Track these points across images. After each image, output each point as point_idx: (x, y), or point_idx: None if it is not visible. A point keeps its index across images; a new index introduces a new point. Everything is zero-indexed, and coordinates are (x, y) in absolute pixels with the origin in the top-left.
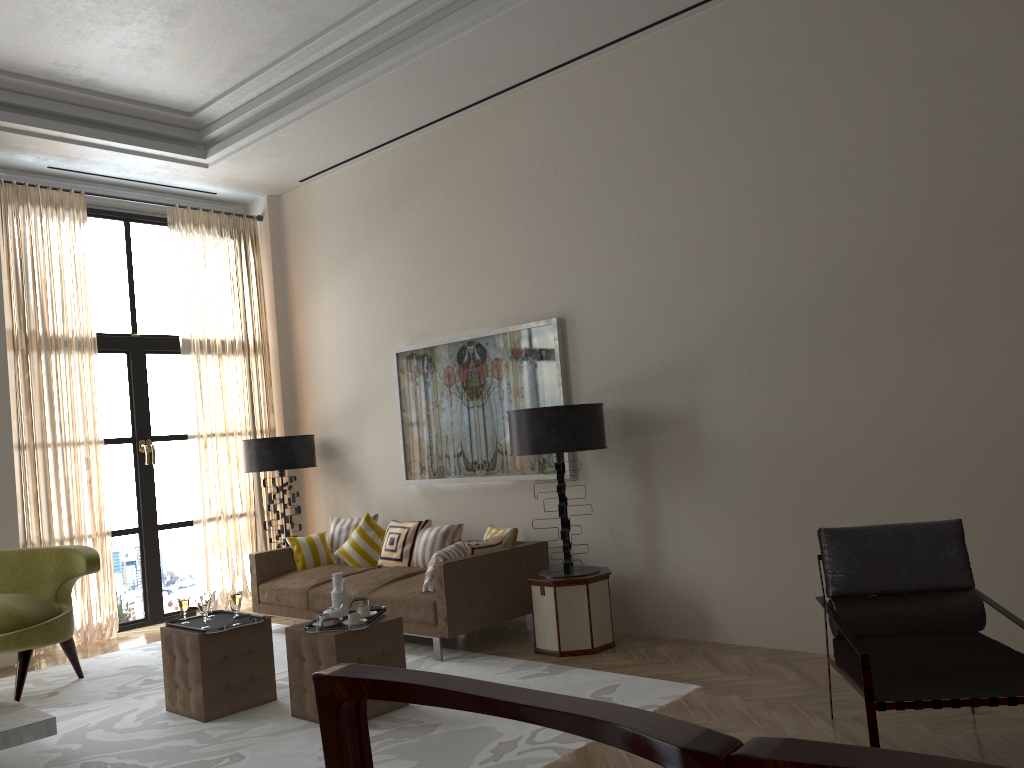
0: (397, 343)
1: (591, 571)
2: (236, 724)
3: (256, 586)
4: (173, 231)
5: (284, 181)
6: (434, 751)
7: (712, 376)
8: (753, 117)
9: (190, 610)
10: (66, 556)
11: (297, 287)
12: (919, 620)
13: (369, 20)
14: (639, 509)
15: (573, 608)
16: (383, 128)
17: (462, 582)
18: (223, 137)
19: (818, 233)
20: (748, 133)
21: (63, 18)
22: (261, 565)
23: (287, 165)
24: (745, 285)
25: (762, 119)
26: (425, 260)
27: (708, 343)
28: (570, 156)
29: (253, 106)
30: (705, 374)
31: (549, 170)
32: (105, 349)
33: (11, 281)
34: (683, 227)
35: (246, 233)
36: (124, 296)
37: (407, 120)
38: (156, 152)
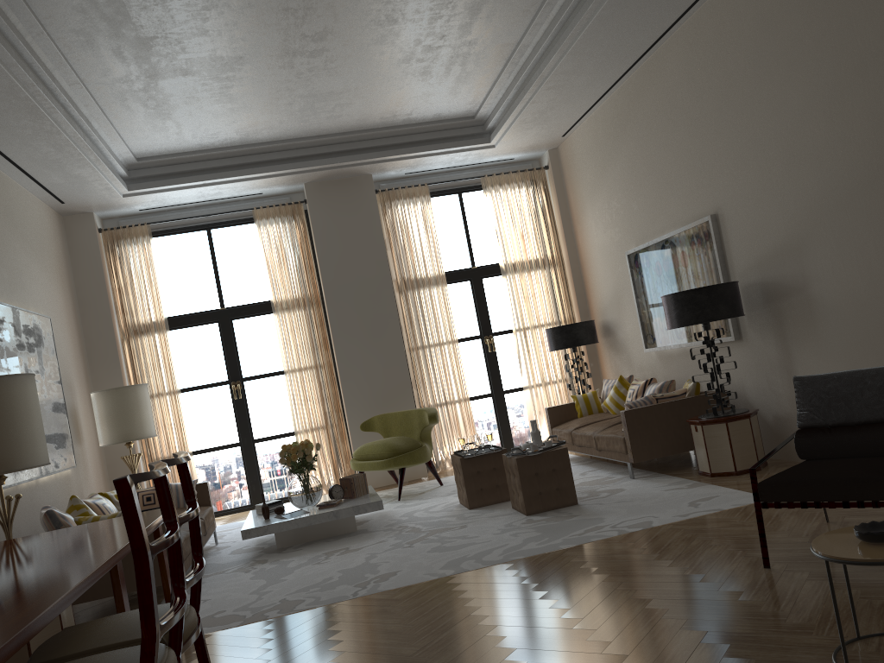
0: (630, 246)
1: (736, 413)
2: (482, 511)
3: (550, 429)
4: (486, 193)
5: (551, 139)
6: (556, 529)
7: (811, 248)
8: (809, 24)
9: None
10: (421, 414)
11: (575, 213)
12: (860, 445)
13: (536, 34)
14: (781, 361)
15: (717, 441)
16: (588, 92)
17: (642, 423)
18: (496, 126)
19: (865, 115)
20: (808, 39)
21: (369, 97)
22: (552, 415)
23: (544, 131)
24: (822, 169)
25: (815, 24)
26: (635, 181)
27: (805, 221)
28: (703, 84)
29: (501, 103)
30: (807, 247)
31: (692, 98)
32: (456, 280)
33: (392, 250)
34: (777, 127)
35: (536, 181)
36: (464, 243)
37: (600, 82)
38: (457, 148)
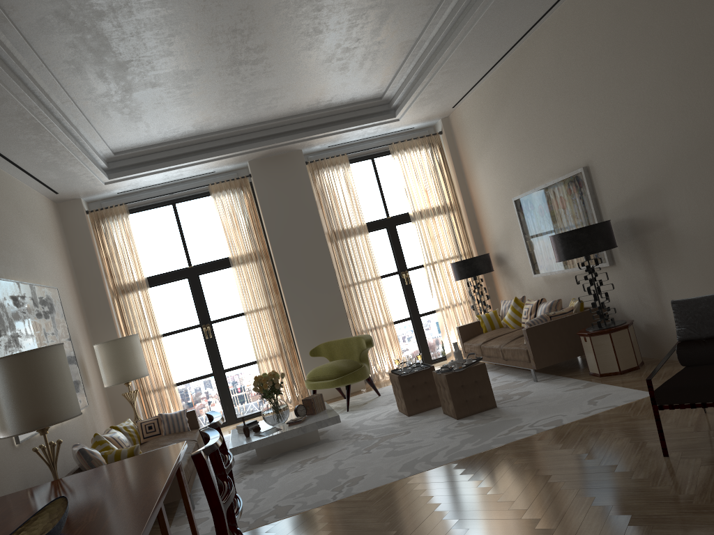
0: (515, 193)
1: (616, 324)
2: (419, 417)
3: (462, 344)
4: (394, 157)
5: (444, 111)
6: (484, 430)
7: (670, 192)
8: (657, 14)
9: (445, 356)
10: (359, 340)
11: (466, 168)
12: None
13: (432, 31)
14: (649, 281)
15: (603, 348)
16: (474, 73)
17: (541, 337)
18: (399, 104)
19: (709, 85)
20: (657, 26)
21: (299, 91)
22: (462, 332)
23: (438, 105)
24: (675, 129)
25: (662, 14)
26: (517, 142)
27: (663, 170)
28: (570, 63)
29: (403, 86)
30: (666, 191)
31: (562, 74)
32: (375, 229)
33: (323, 209)
34: (635, 96)
35: (433, 145)
36: (379, 199)
37: (483, 65)
38: (370, 124)
